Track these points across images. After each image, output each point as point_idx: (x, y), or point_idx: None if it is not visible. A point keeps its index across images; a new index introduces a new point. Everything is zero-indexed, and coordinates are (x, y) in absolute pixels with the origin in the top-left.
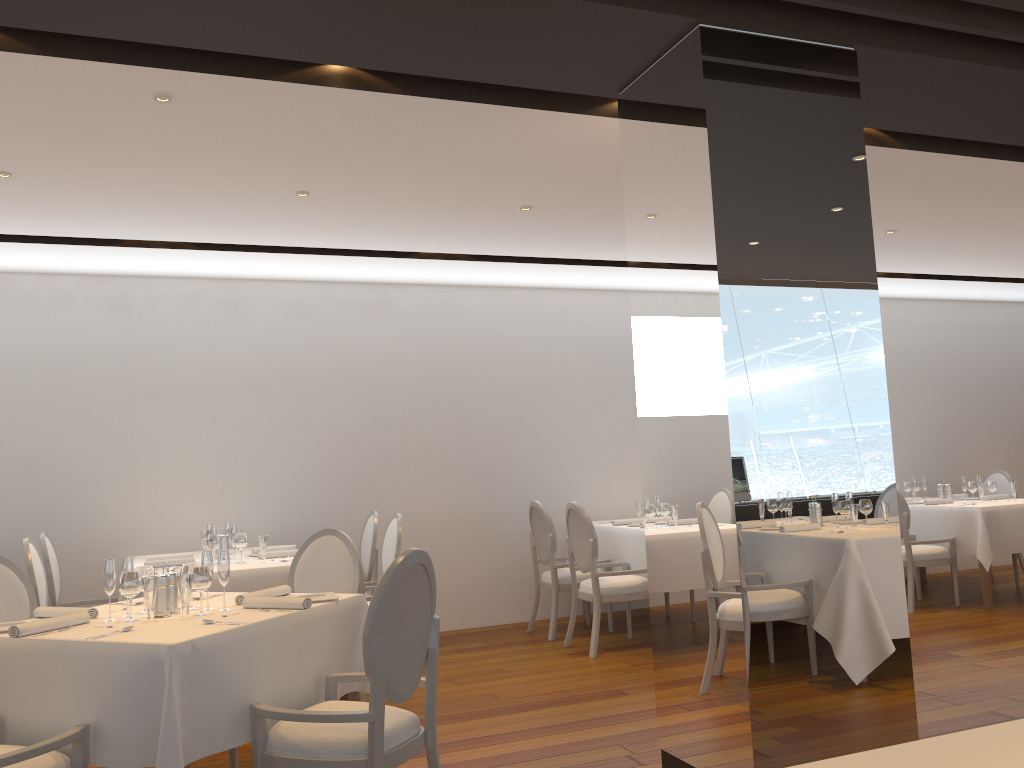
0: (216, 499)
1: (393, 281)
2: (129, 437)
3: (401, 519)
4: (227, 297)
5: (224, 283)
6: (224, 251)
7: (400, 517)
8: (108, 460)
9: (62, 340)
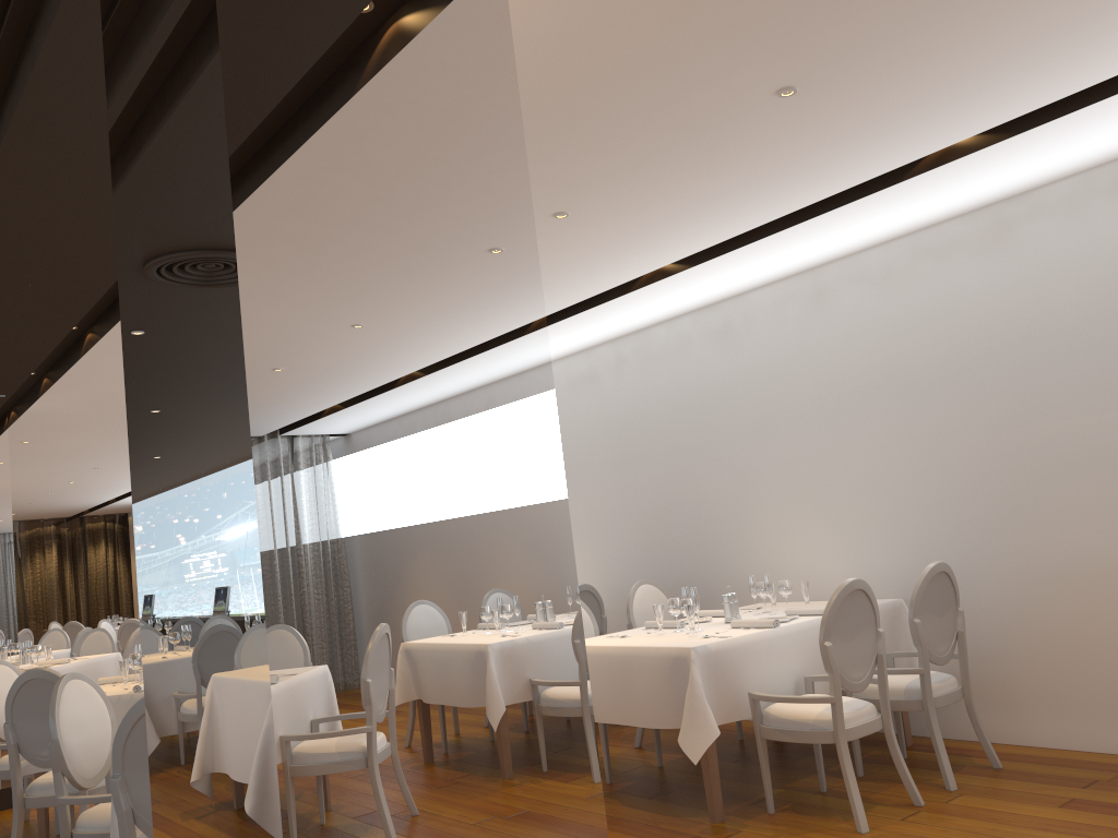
0: (836, 538)
1: (999, 196)
2: (751, 472)
3: (840, 589)
4: (812, 292)
5: (807, 276)
6: (708, 261)
7: (841, 586)
8: (738, 499)
9: (690, 381)
